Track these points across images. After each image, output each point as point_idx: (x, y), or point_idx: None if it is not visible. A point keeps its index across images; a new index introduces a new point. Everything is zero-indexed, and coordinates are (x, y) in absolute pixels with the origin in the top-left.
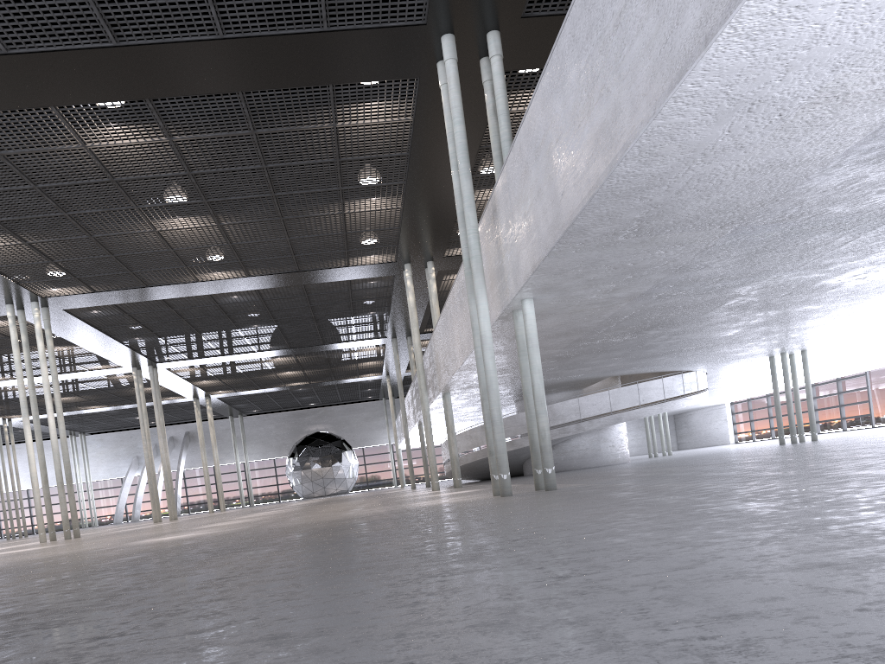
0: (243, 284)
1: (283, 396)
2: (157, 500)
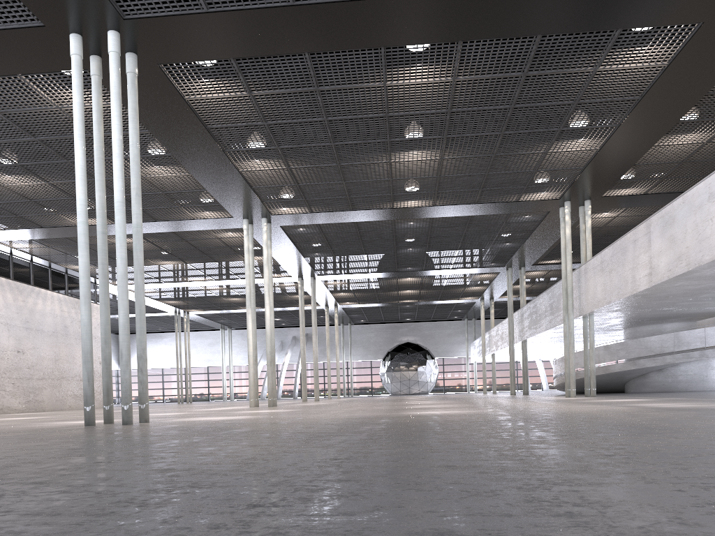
0: (425, 212)
1: (391, 310)
2: (305, 383)
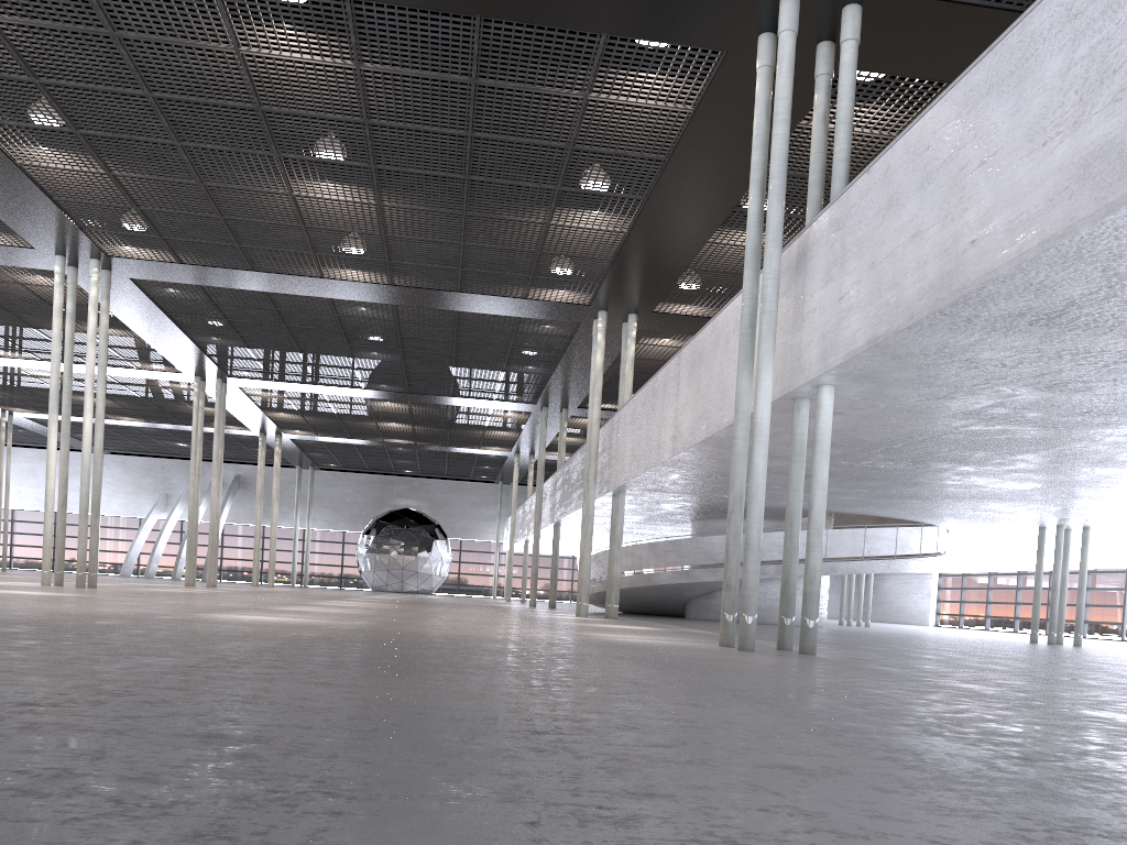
0: (380, 293)
1: (375, 454)
2: (194, 557)
